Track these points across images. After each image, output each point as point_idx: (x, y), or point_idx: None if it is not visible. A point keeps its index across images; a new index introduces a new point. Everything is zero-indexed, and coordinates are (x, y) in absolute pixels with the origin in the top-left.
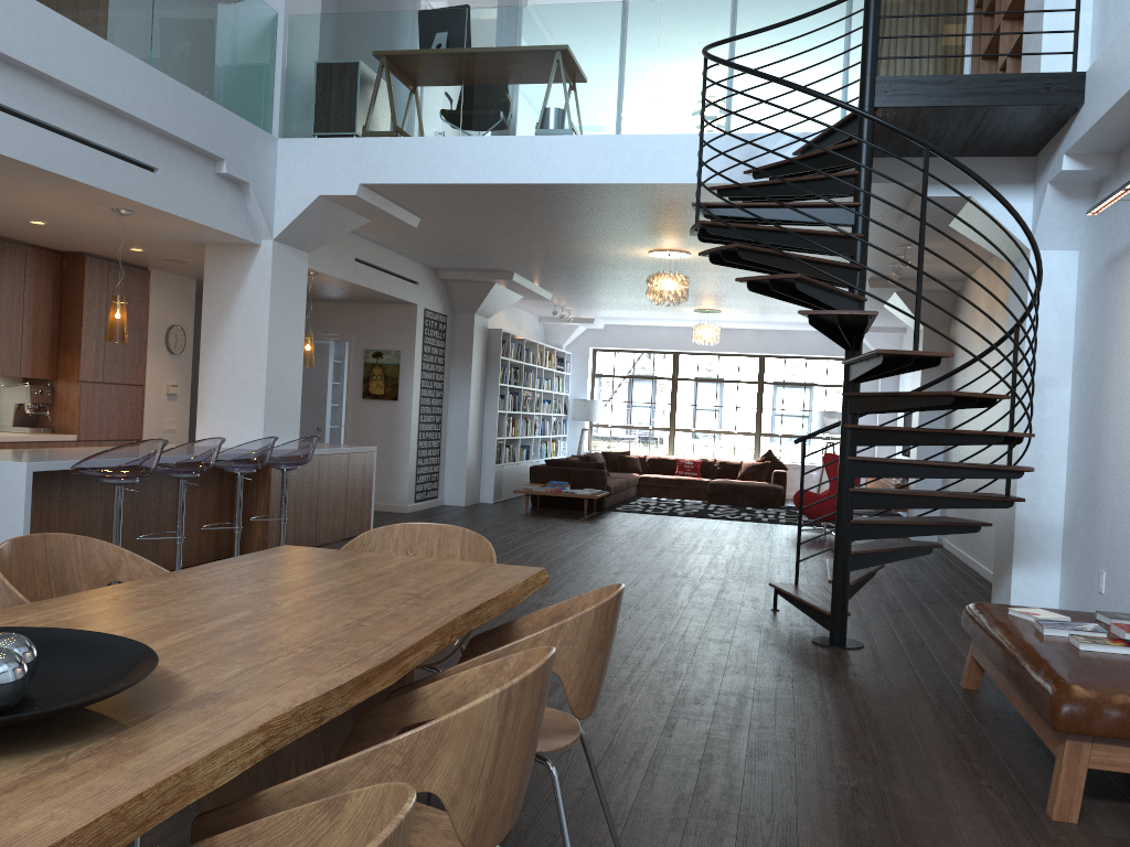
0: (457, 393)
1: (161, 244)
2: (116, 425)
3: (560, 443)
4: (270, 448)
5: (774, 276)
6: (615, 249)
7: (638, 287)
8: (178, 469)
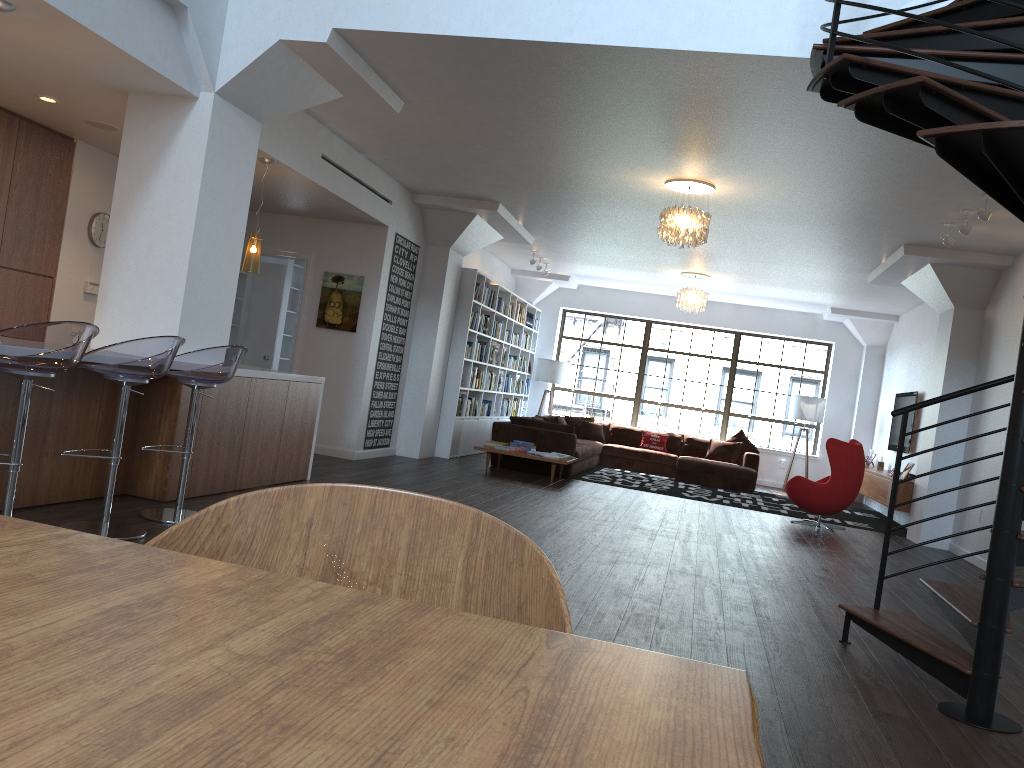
0: (422, 333)
1: (74, 89)
2: (12, 320)
3: (520, 403)
4: (171, 352)
5: (998, 124)
6: (627, 175)
7: (632, 236)
8: (16, 362)
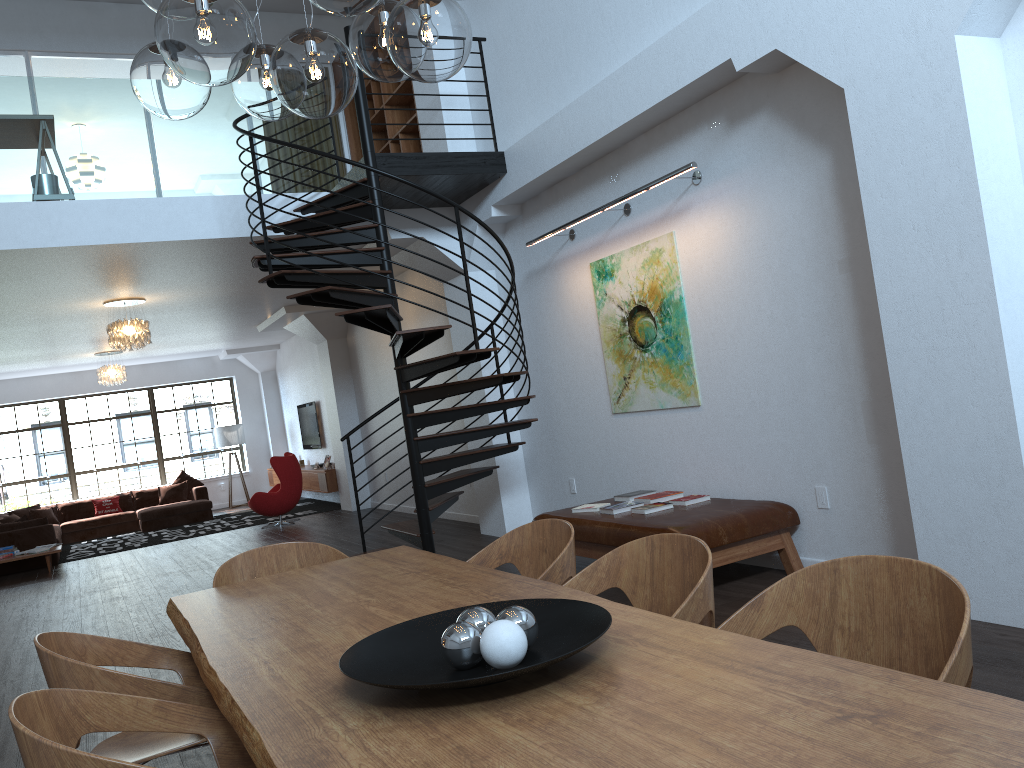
0: None
1: None
2: None
3: None
4: None
5: (370, 308)
6: (70, 303)
7: (57, 338)
8: None
